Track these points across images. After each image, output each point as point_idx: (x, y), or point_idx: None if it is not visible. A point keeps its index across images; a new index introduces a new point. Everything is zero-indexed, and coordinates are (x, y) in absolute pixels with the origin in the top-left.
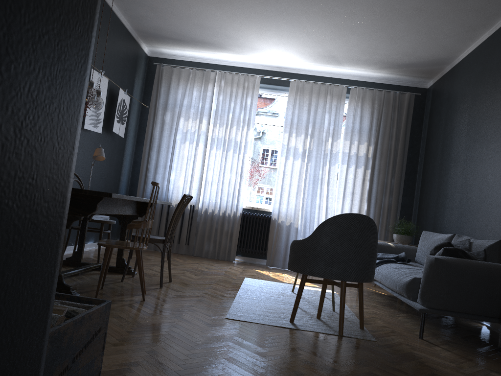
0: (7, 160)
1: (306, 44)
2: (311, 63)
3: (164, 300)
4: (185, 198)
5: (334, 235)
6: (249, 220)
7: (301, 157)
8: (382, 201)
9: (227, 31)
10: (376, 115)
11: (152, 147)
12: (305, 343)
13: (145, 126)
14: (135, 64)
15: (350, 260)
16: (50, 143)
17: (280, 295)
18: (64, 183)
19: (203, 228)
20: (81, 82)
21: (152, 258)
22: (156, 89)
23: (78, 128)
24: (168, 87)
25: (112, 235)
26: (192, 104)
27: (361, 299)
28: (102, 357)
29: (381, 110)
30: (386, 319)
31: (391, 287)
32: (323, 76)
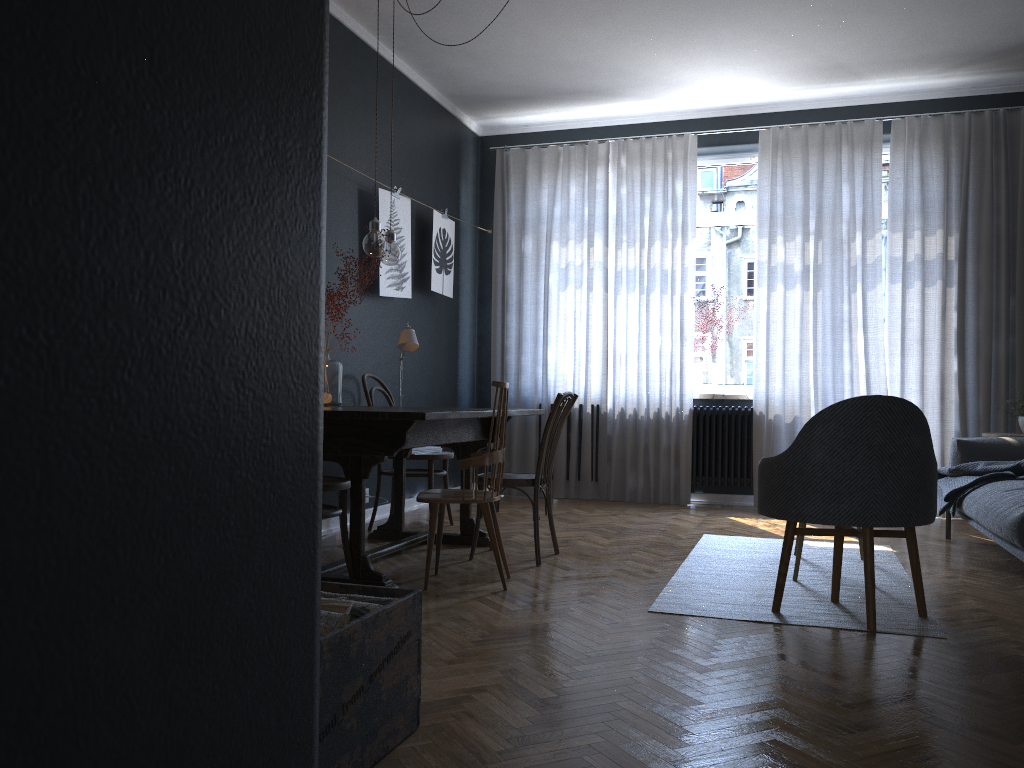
0: (232, 423)
1: (777, 54)
2: (798, 88)
3: (540, 587)
4: (560, 400)
5: (836, 442)
6: (708, 420)
7: (801, 283)
8: (993, 350)
9: (615, 64)
10: (957, 169)
11: (508, 305)
12: (792, 647)
13: (489, 268)
14: (456, 159)
15: (873, 487)
16: (283, 387)
17: (767, 563)
18: (310, 434)
19: (620, 446)
20: (314, 294)
21: (530, 513)
22: (500, 196)
23: (319, 356)
24: (522, 188)
25: (457, 476)
26: (571, 212)
27: (915, 560)
28: (420, 676)
29: (967, 156)
30: (988, 595)
31: (993, 531)
32: (828, 107)
